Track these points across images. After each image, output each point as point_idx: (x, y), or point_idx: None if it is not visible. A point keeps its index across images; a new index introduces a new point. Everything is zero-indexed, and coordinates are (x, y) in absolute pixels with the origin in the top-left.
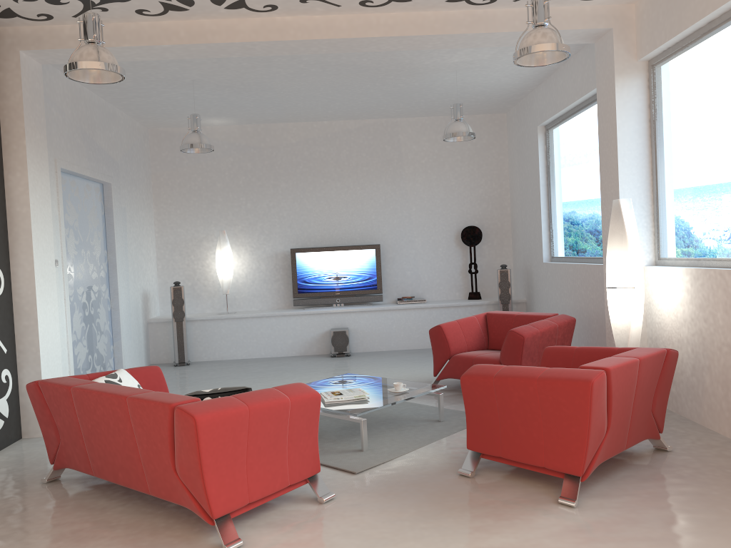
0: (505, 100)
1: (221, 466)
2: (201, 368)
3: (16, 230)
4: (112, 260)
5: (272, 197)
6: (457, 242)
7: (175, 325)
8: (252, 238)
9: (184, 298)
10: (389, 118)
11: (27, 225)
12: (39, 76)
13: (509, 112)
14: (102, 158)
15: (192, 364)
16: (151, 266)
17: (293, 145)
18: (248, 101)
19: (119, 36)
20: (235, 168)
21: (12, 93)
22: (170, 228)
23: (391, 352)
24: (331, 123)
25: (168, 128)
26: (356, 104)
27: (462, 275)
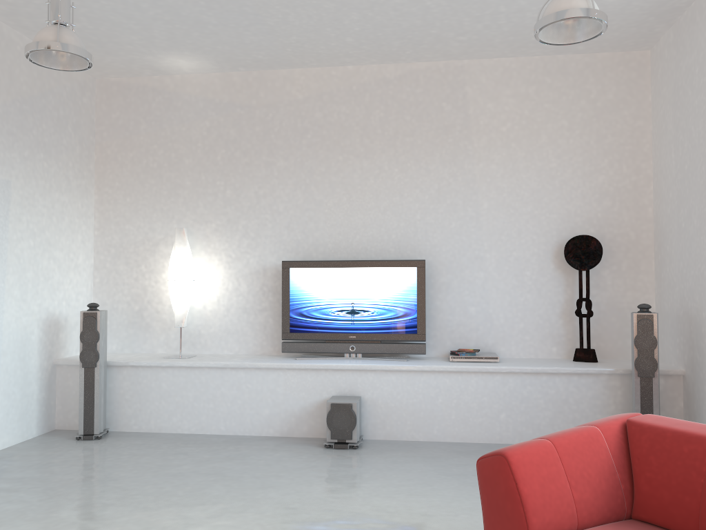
0: (654, 11)
1: None
2: (106, 450)
3: None
4: None
5: (263, 181)
6: (558, 262)
7: (82, 372)
8: (230, 243)
9: (102, 330)
10: (450, 61)
11: None
12: None
13: (657, 45)
14: None
15: (105, 439)
16: (78, 278)
17: (299, 103)
18: (200, 7)
19: None
20: (213, 137)
21: None
22: (115, 224)
23: (431, 445)
24: (359, 69)
25: (122, 78)
26: (387, 19)
27: (565, 319)
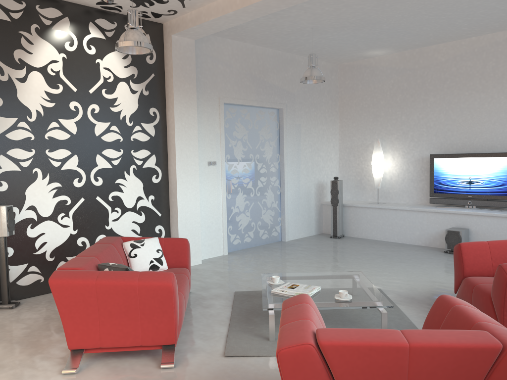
0: None
1: (75, 316)
2: (340, 242)
3: (170, 144)
4: (282, 161)
5: (421, 110)
6: None
7: (331, 208)
8: (404, 145)
9: (340, 189)
10: None
11: (173, 142)
12: (191, 48)
13: None
14: (274, 91)
15: (341, 238)
16: (331, 164)
17: (442, 64)
18: (376, 34)
19: (209, 13)
20: (394, 88)
21: (169, 62)
22: (348, 137)
23: None
24: (479, 38)
25: (350, 62)
26: (481, 17)
27: None
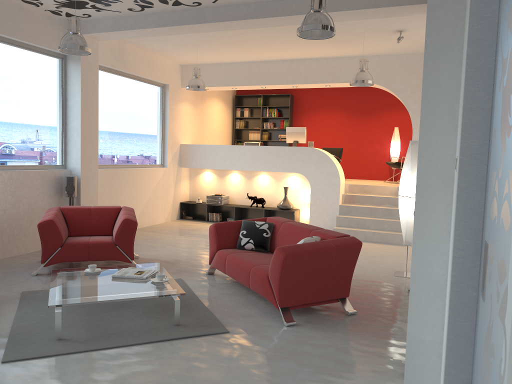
0: None
1: None
2: None
3: None
4: None
5: None
6: None
7: None
8: None
9: None
10: None
11: None
12: None
13: None
14: None
15: None
16: None
17: None
18: None
19: None
20: None
21: None
22: None
23: None
24: None
25: None
26: None
27: None
